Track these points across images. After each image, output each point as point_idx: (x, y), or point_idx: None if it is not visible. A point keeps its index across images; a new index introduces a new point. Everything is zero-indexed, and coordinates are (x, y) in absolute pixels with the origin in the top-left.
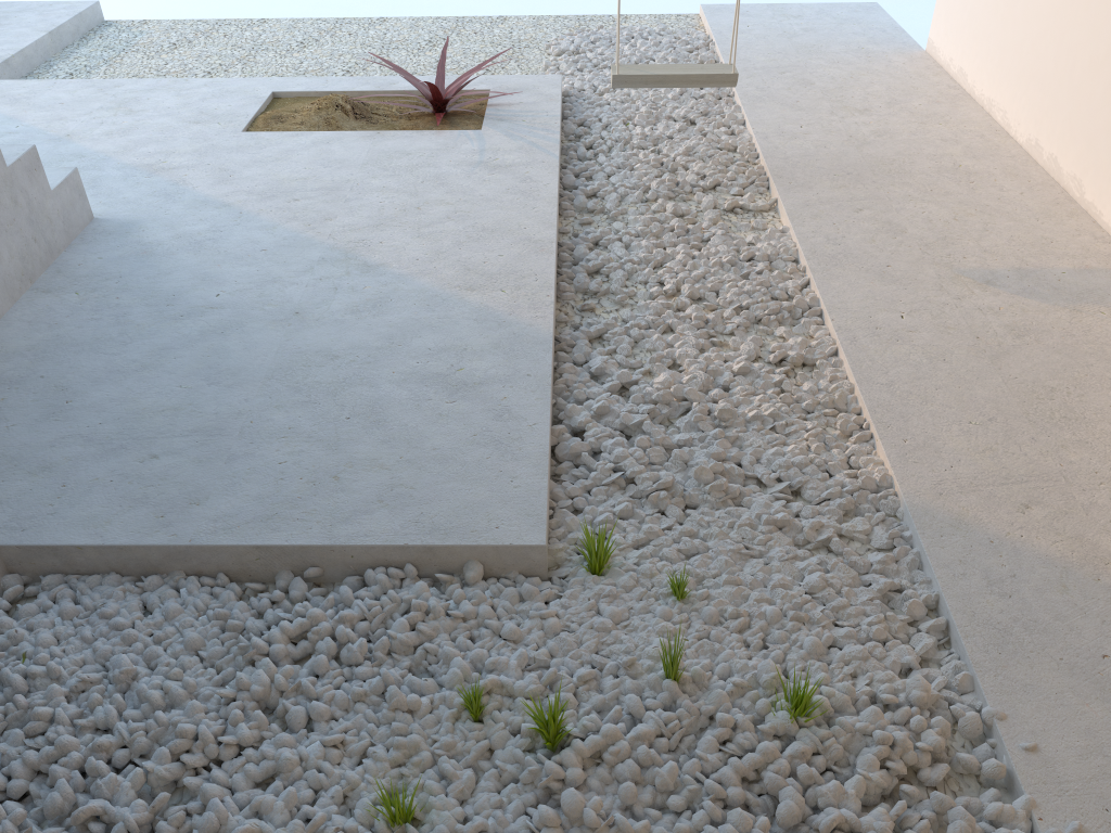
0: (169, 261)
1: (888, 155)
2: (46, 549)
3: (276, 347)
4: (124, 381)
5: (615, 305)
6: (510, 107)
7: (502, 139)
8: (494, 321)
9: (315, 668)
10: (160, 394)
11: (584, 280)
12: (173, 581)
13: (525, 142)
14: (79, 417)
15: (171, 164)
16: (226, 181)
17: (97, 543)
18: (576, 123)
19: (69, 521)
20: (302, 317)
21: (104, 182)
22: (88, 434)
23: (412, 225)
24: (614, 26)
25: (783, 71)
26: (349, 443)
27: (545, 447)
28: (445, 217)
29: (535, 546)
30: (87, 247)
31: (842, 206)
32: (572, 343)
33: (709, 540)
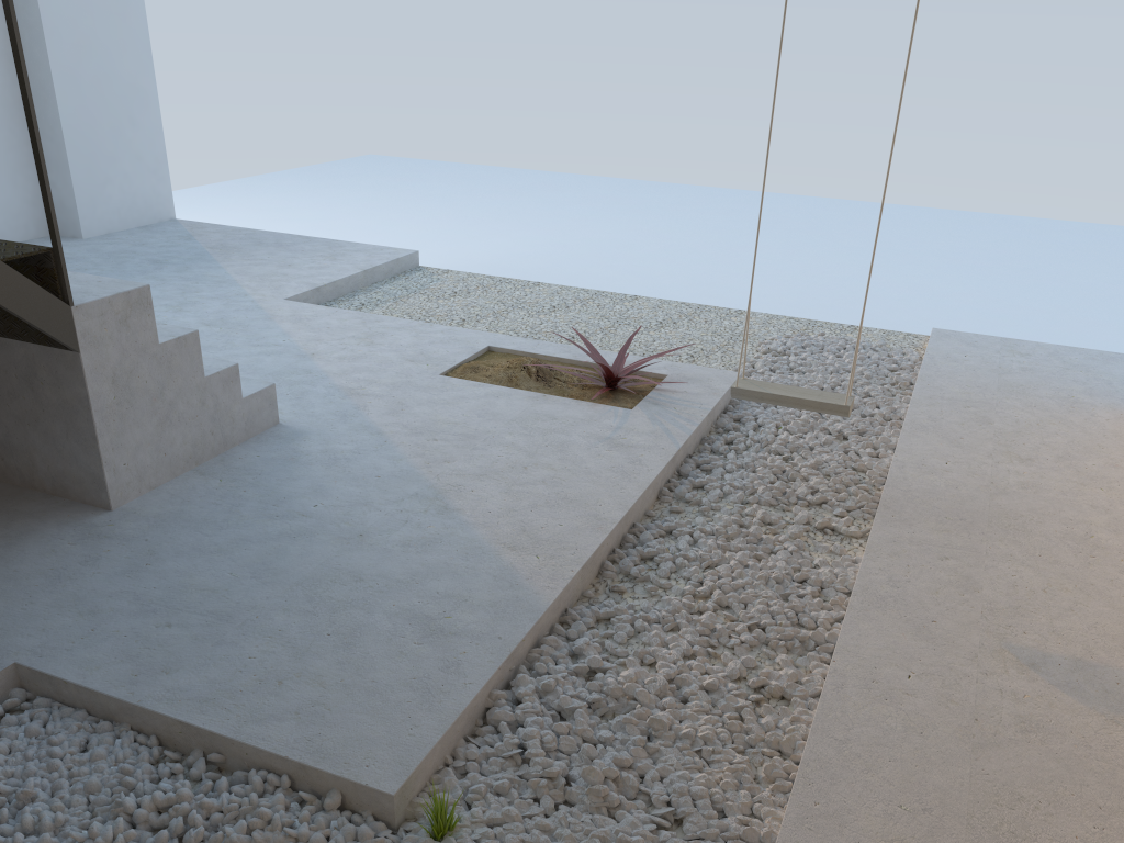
0: (303, 470)
1: (1018, 509)
2: (45, 676)
3: (323, 559)
4: (196, 558)
5: (646, 593)
6: (672, 394)
7: (643, 421)
8: (508, 581)
9: (155, 840)
10: (212, 575)
11: (628, 563)
12: (118, 731)
13: (661, 428)
14: (145, 578)
15: (367, 391)
16: (395, 413)
17: (77, 682)
18: (733, 417)
19: (74, 658)
20: (362, 539)
21: (308, 396)
22: (140, 593)
23: (509, 481)
24: (838, 335)
25: (969, 405)
26: (313, 655)
27: (462, 706)
28: (541, 480)
29: (385, 792)
30: (256, 445)
31: (930, 550)
32: (576, 618)
33: (558, 840)
